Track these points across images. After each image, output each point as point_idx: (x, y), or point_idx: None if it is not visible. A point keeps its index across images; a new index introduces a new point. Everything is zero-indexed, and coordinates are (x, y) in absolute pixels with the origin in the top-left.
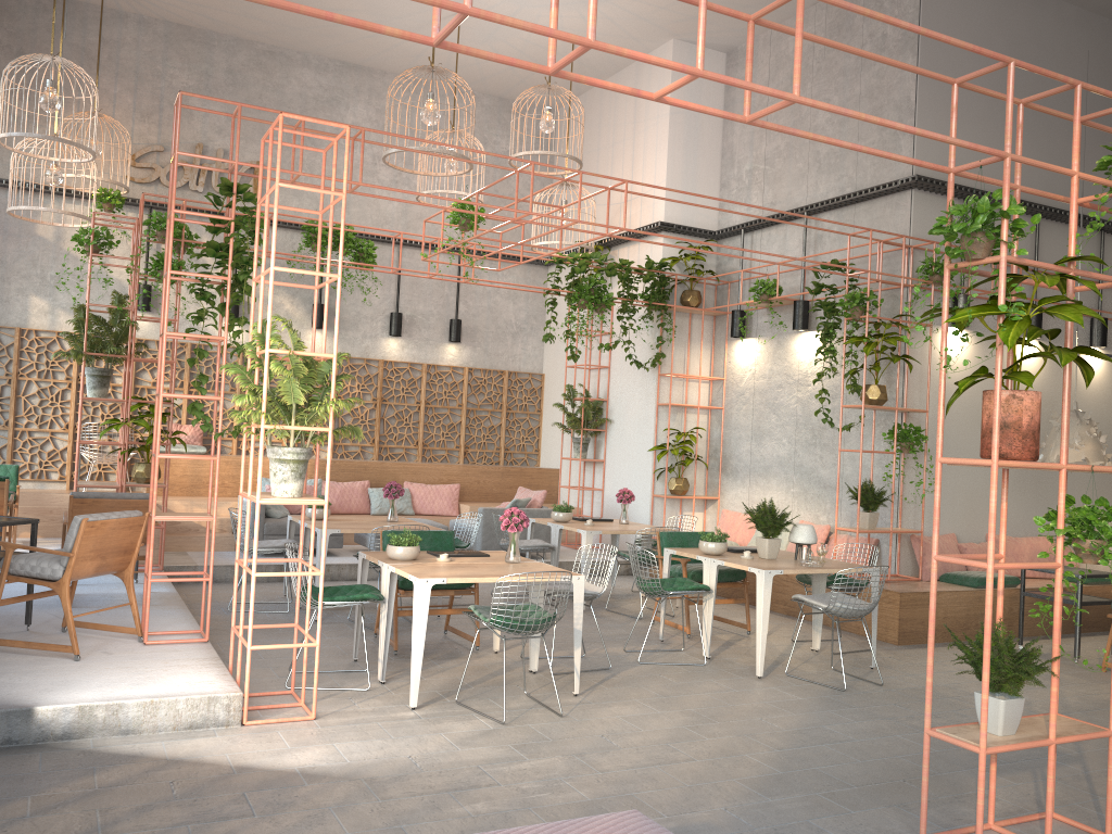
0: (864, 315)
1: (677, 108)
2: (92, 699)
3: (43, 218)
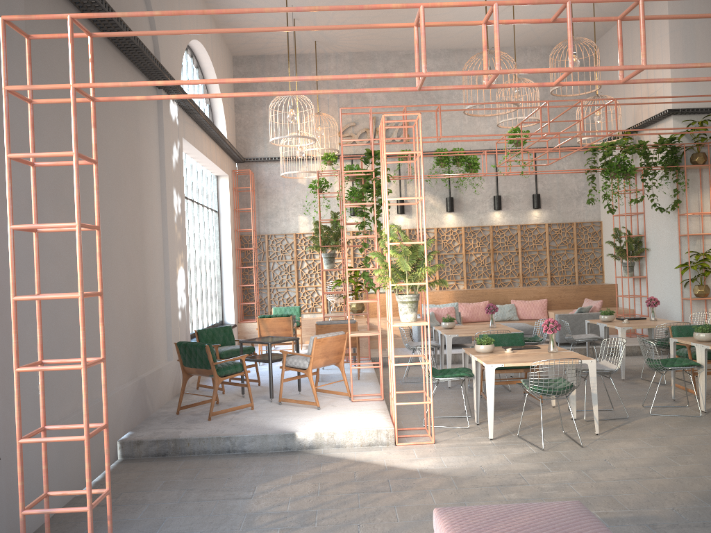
0: None
1: (674, 27)
2: (321, 429)
3: (300, 174)
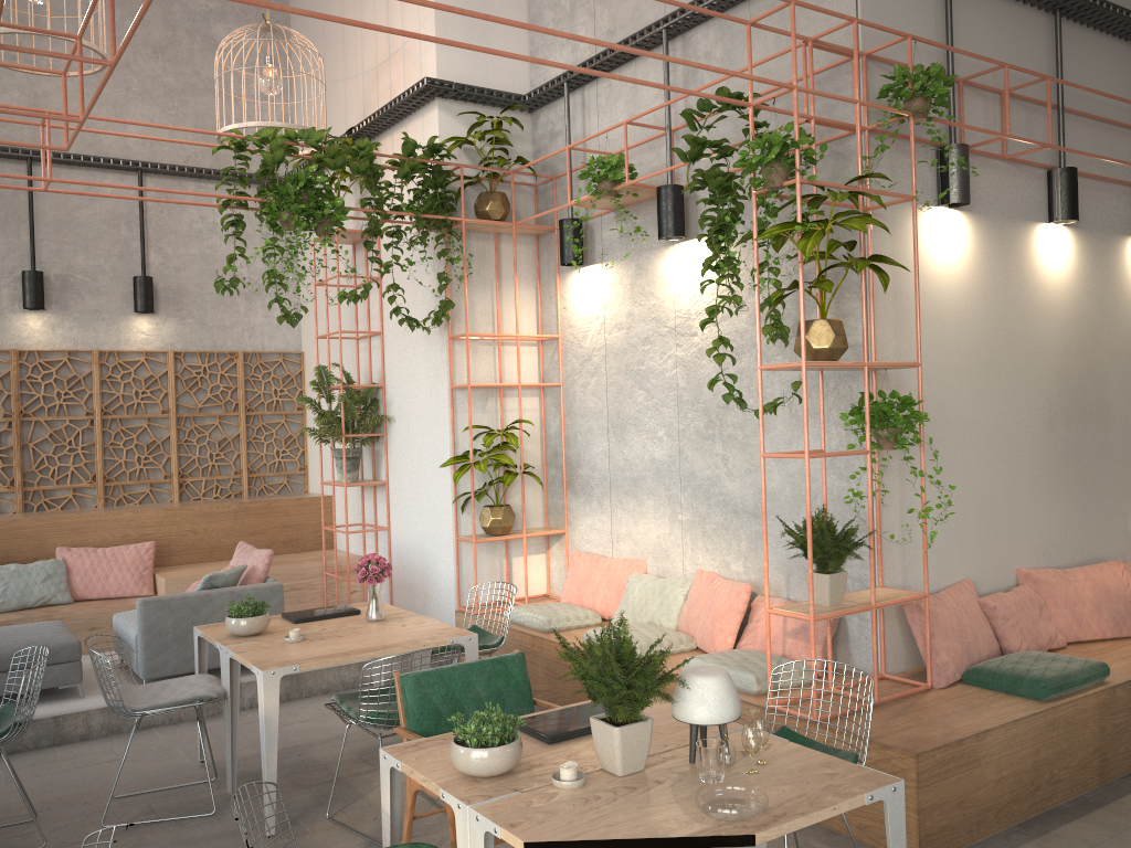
0: (793, 179)
1: None
2: None
3: None
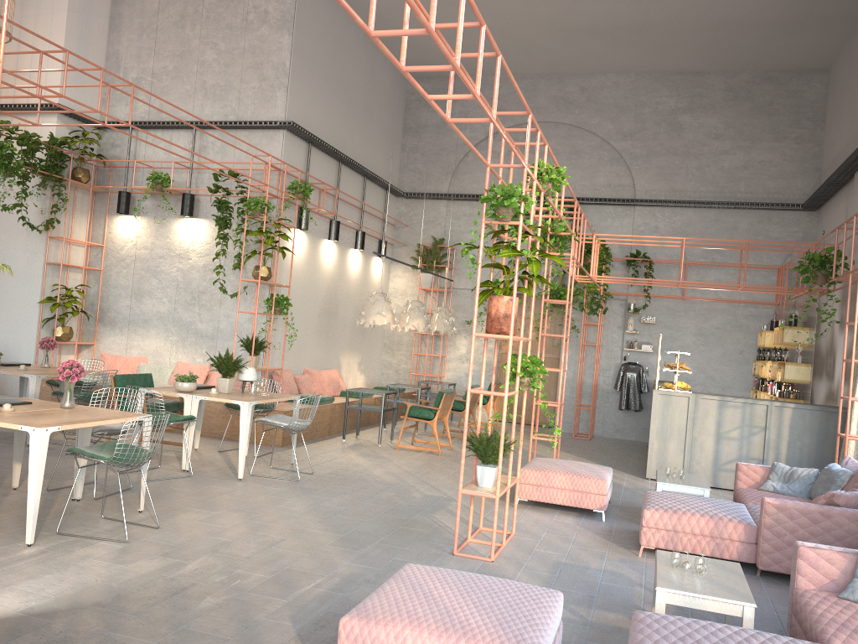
0: (263, 216)
1: (74, 7)
2: None
3: None
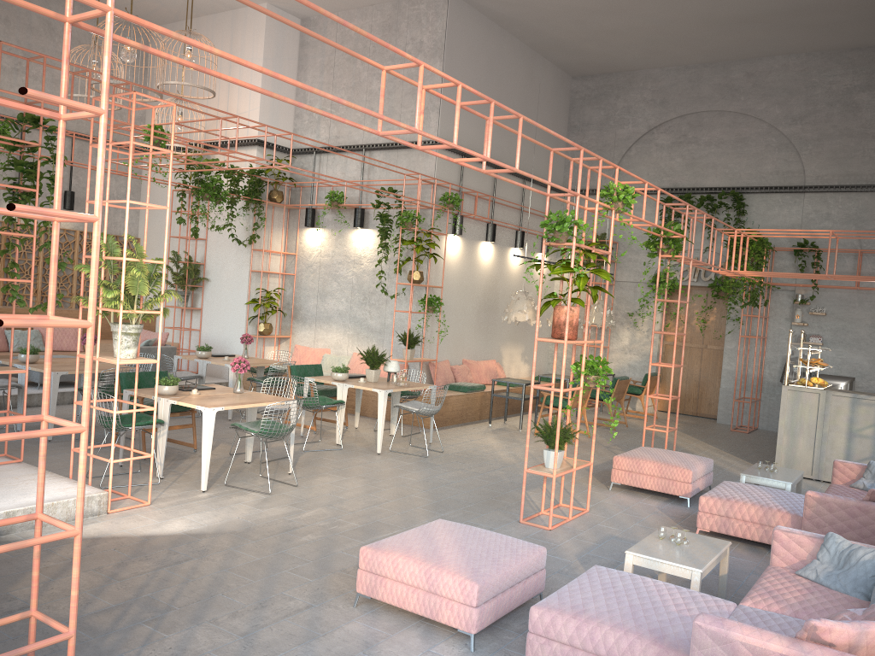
0: (414, 227)
1: (268, 55)
2: (11, 507)
3: None
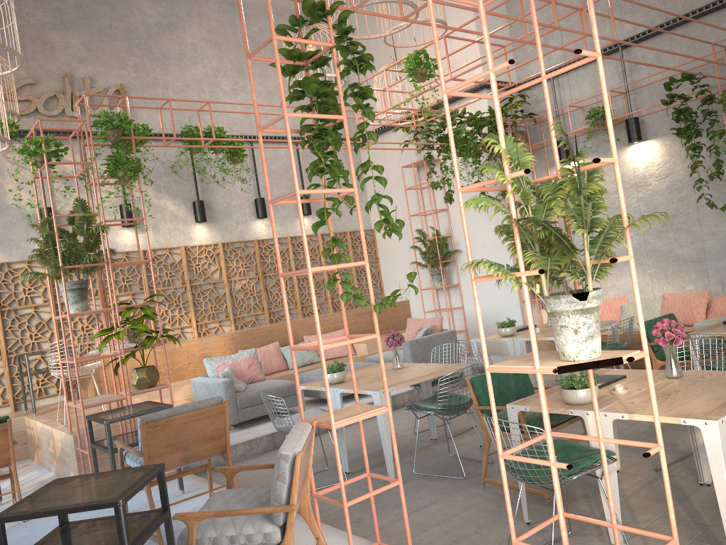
0: None
1: None
2: None
3: None
